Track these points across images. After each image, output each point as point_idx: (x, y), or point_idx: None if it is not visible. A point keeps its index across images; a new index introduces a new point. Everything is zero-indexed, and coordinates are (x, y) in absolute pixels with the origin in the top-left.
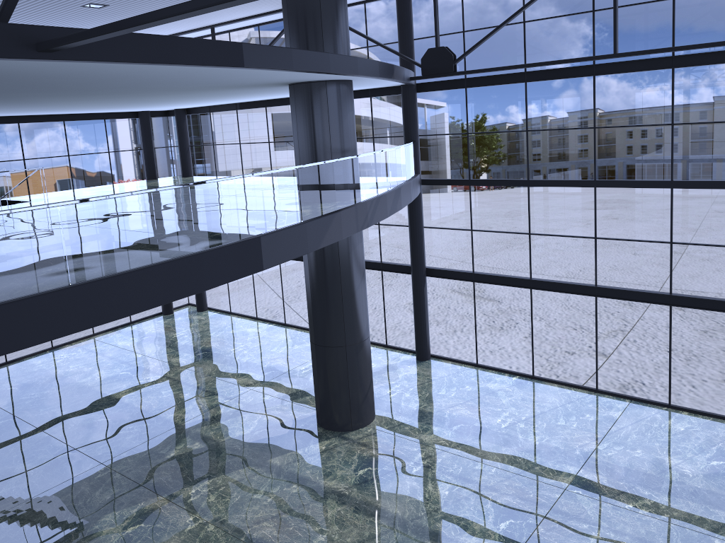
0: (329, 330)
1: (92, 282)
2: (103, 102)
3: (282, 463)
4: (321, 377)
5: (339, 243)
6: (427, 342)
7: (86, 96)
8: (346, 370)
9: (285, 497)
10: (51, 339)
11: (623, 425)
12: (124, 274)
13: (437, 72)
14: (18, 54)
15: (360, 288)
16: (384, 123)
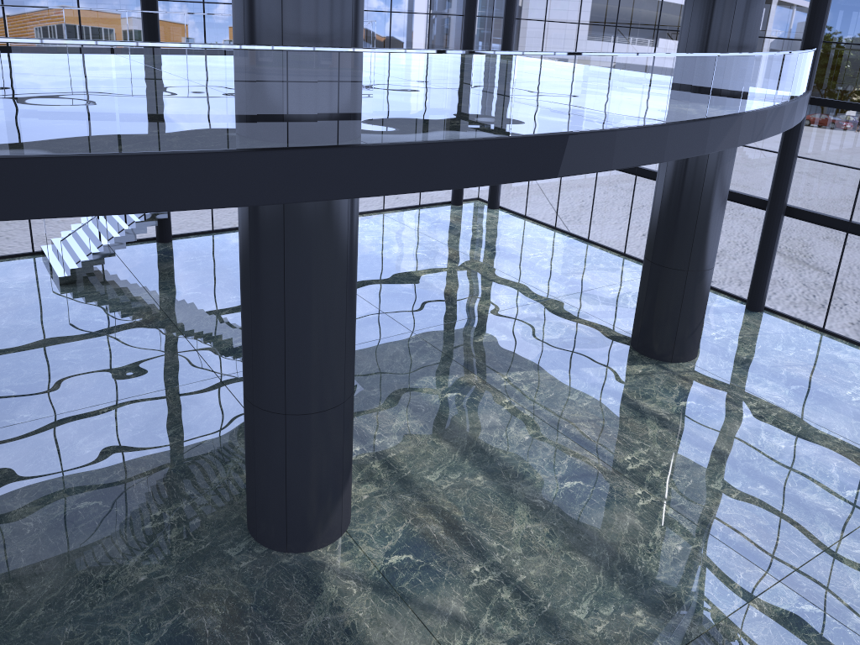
0: (673, 250)
1: (528, 137)
2: None
3: (596, 375)
4: (649, 298)
5: (710, 154)
6: (765, 292)
7: None
8: (681, 297)
9: (601, 406)
10: (488, 184)
11: None
12: (553, 136)
13: None
14: None
15: (719, 211)
16: None
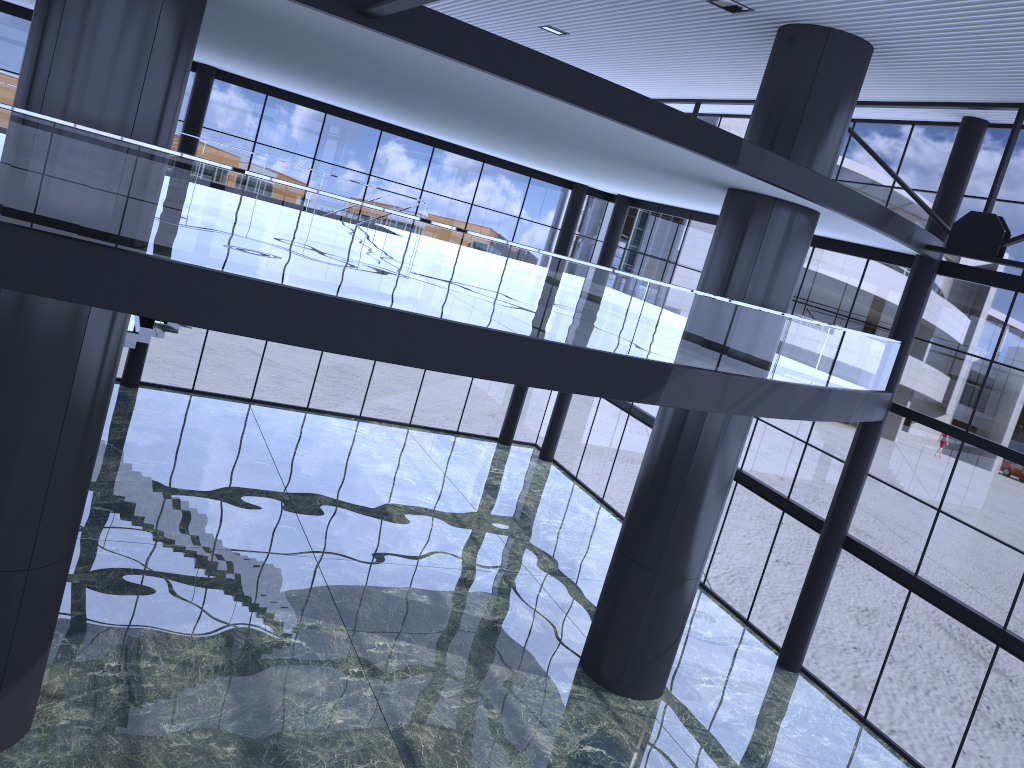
0: (643, 539)
1: (310, 293)
2: (512, 144)
3: (501, 677)
4: (607, 597)
5: (704, 426)
6: (803, 646)
7: (481, 124)
8: (643, 606)
9: (474, 716)
10: (238, 333)
11: None
12: (350, 302)
13: (970, 249)
14: (334, 8)
15: (709, 503)
16: (950, 339)
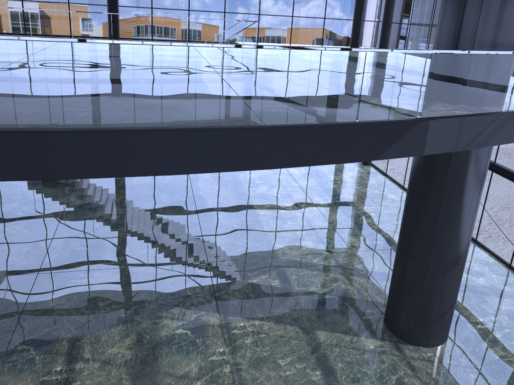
0: (415, 240)
1: (17, 133)
2: None
3: (325, 341)
4: (395, 279)
5: (452, 153)
6: None
7: None
8: (421, 286)
9: (302, 379)
10: None
11: None
12: (59, 133)
13: None
14: None
15: (465, 210)
16: None
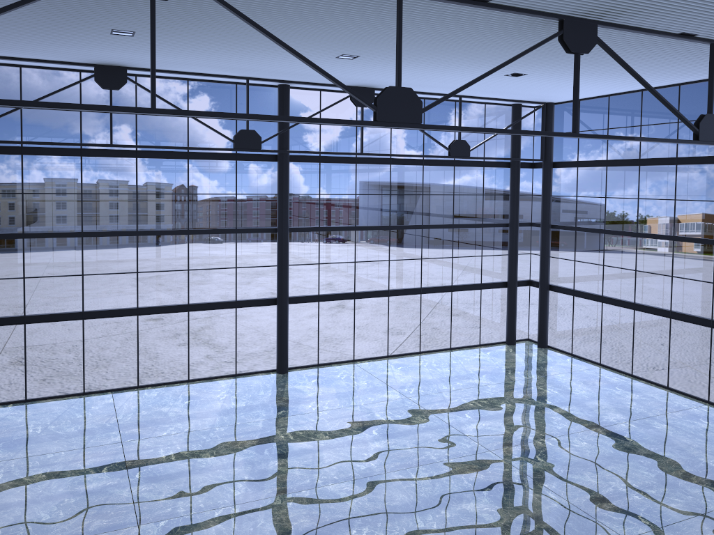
0: None
1: None
2: None
3: None
4: None
5: None
6: None
7: None
8: None
9: None
10: None
11: (121, 404)
12: None
13: None
14: None
15: None
16: None
